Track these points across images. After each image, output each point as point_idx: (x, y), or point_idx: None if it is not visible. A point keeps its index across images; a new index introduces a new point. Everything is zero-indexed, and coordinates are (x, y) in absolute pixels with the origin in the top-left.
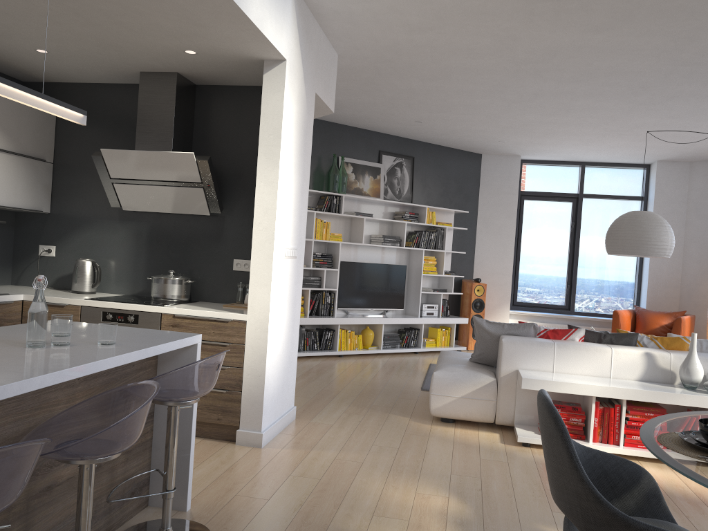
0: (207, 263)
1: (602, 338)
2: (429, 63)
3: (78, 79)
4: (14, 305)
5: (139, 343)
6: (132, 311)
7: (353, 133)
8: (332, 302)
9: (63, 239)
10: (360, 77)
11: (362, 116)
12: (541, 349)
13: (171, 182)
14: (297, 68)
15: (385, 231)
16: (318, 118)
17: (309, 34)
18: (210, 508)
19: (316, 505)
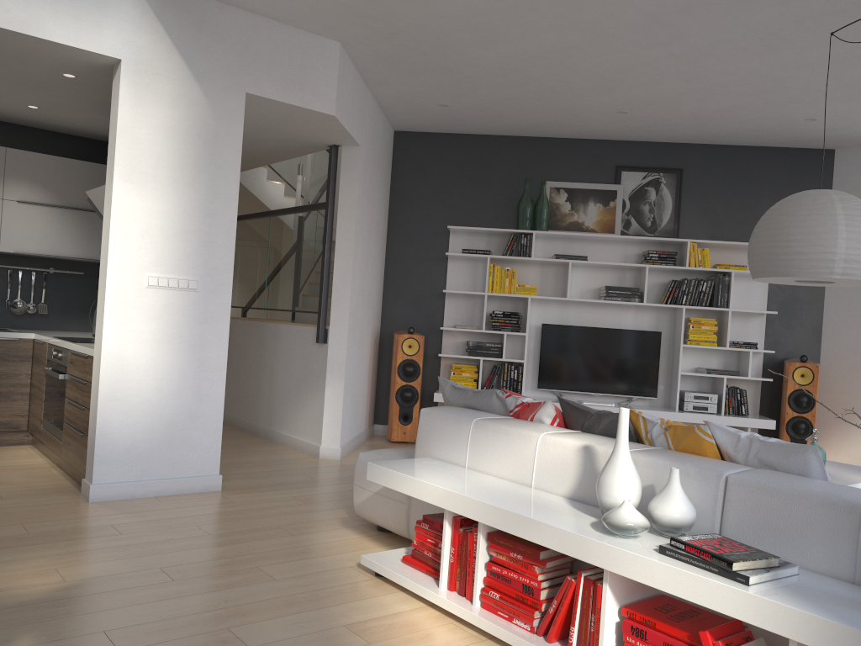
0: None
1: (587, 422)
2: (433, 20)
3: None
4: (21, 342)
5: None
6: (60, 347)
7: (570, 146)
8: (520, 378)
9: None
10: (422, 65)
11: (545, 120)
12: (456, 428)
13: None
14: (166, 67)
15: (628, 282)
16: (511, 134)
17: (207, 24)
18: None
19: None
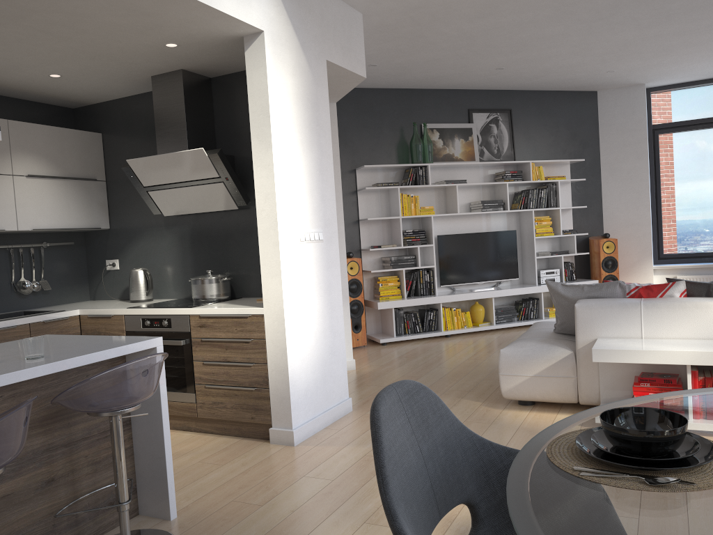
0: (245, 257)
1: (711, 290)
2: None
3: (111, 95)
4: (70, 320)
5: (69, 355)
6: (165, 315)
7: (435, 95)
8: (432, 280)
9: (123, 252)
10: (403, 33)
11: (435, 75)
12: (624, 312)
13: (194, 182)
14: (286, 38)
15: (487, 196)
16: (392, 87)
17: None
18: (196, 516)
19: (309, 511)
